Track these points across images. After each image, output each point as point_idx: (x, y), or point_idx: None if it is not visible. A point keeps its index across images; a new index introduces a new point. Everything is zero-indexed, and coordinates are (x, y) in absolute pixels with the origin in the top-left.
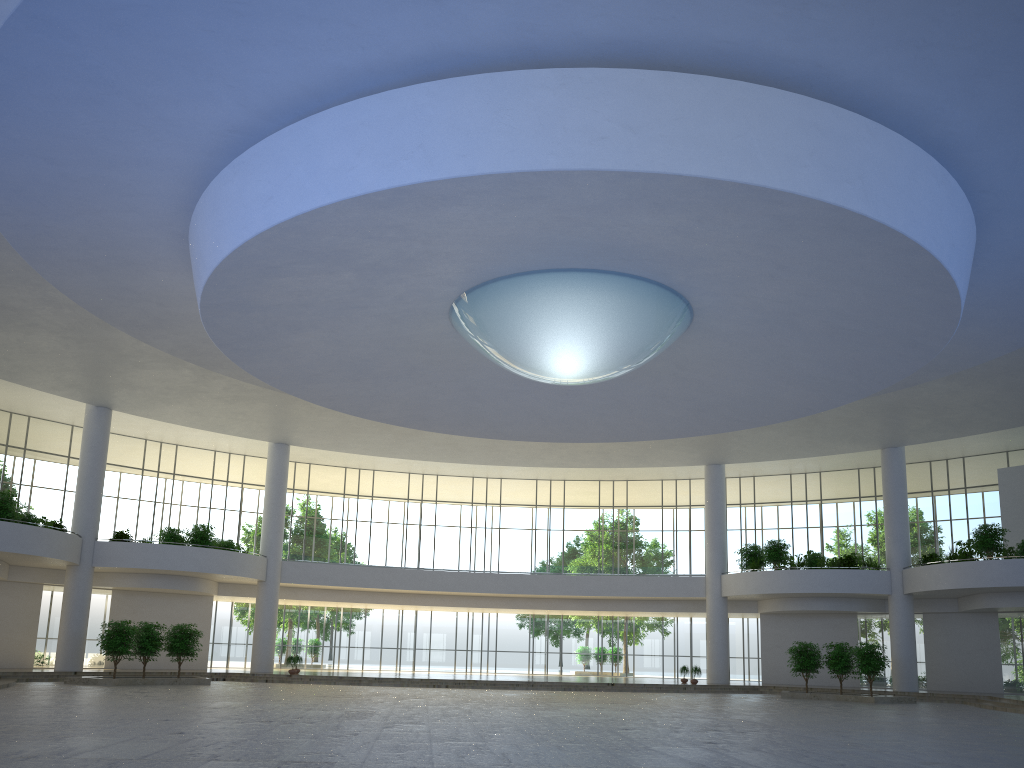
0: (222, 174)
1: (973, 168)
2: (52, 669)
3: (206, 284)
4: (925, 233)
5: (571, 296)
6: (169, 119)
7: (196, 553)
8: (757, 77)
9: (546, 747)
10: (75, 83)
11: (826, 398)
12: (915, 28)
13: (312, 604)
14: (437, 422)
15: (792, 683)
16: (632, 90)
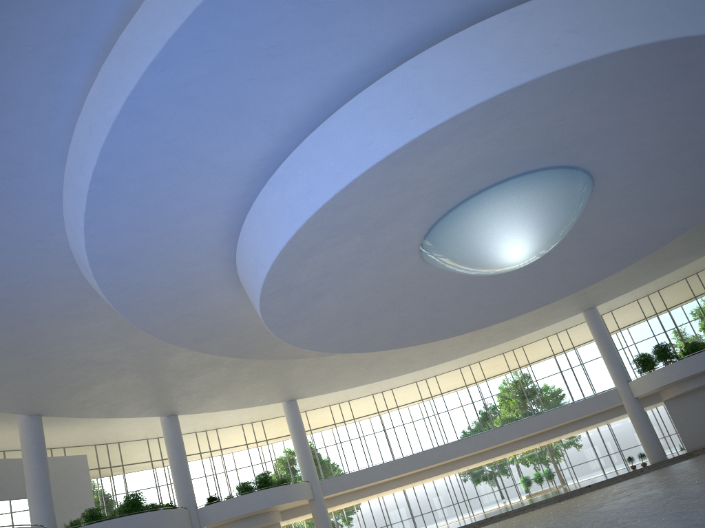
0: (262, 193)
1: None
2: None
3: (266, 278)
4: None
5: (514, 197)
6: (221, 165)
7: (266, 494)
8: None
9: None
10: (158, 159)
11: (695, 215)
12: None
13: (343, 506)
14: (413, 338)
15: None
16: (564, 5)
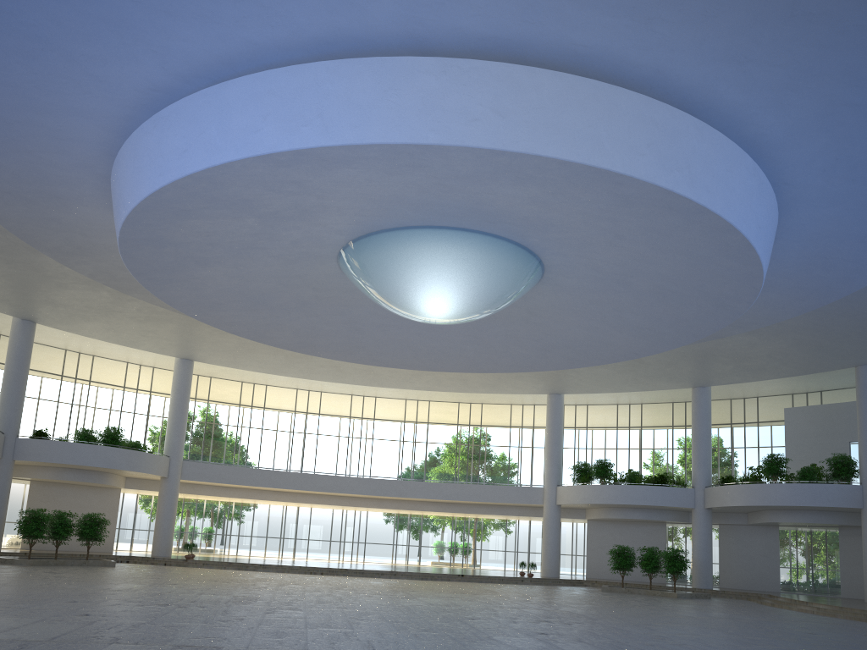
0: (143, 126)
1: (779, 164)
2: None
3: (125, 221)
4: (738, 216)
5: (442, 250)
6: (97, 75)
7: (107, 452)
8: (607, 77)
9: (405, 635)
10: (12, 38)
11: (650, 345)
12: (738, 46)
13: (208, 498)
14: (323, 349)
15: (611, 578)
16: (502, 81)
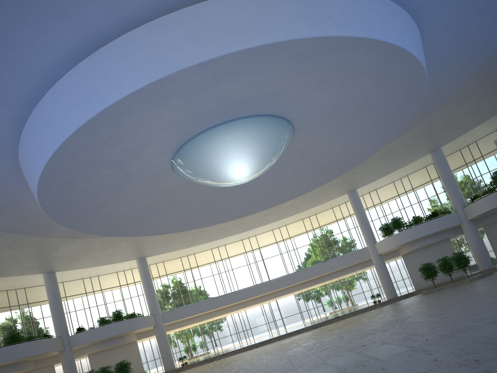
0: (20, 145)
1: None
2: None
3: (39, 201)
4: (381, 33)
5: (222, 138)
6: None
7: (117, 325)
8: None
9: None
10: None
11: (381, 139)
12: None
13: (186, 327)
14: (199, 223)
15: (430, 284)
16: (187, 19)
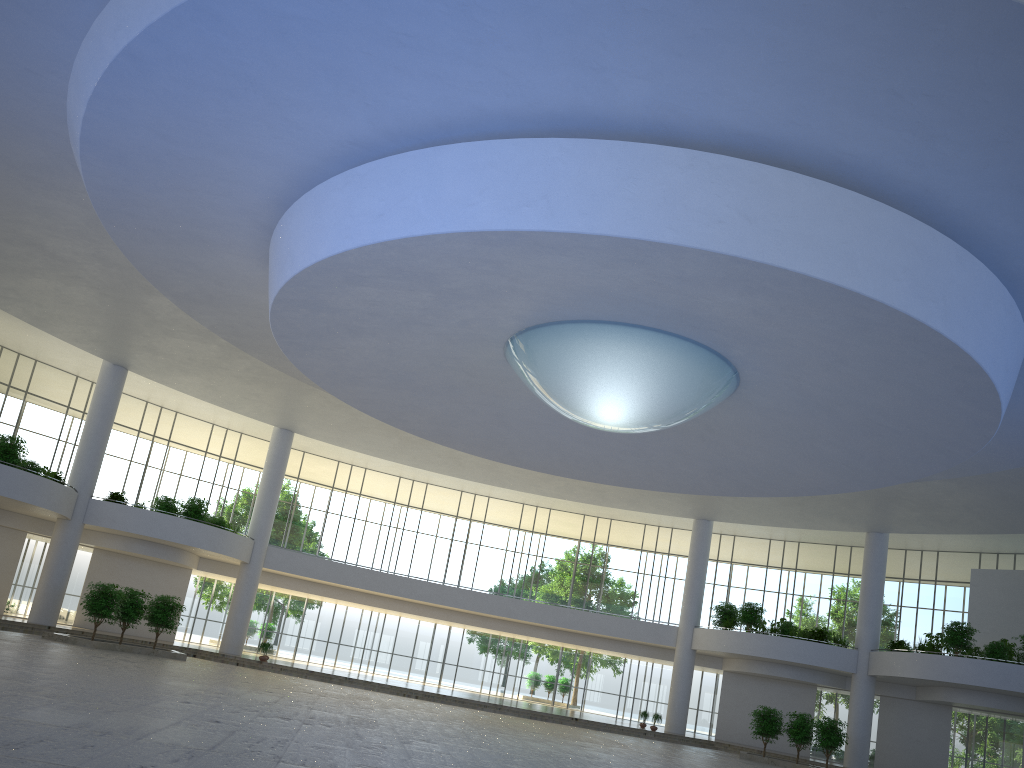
0: (332, 181)
1: None
2: (23, 619)
3: (289, 280)
4: (988, 357)
5: (633, 351)
6: (295, 122)
7: (189, 526)
8: (866, 189)
9: None
10: (217, 74)
11: (841, 482)
12: None
13: (285, 592)
14: (459, 440)
15: (744, 743)
16: (755, 182)
